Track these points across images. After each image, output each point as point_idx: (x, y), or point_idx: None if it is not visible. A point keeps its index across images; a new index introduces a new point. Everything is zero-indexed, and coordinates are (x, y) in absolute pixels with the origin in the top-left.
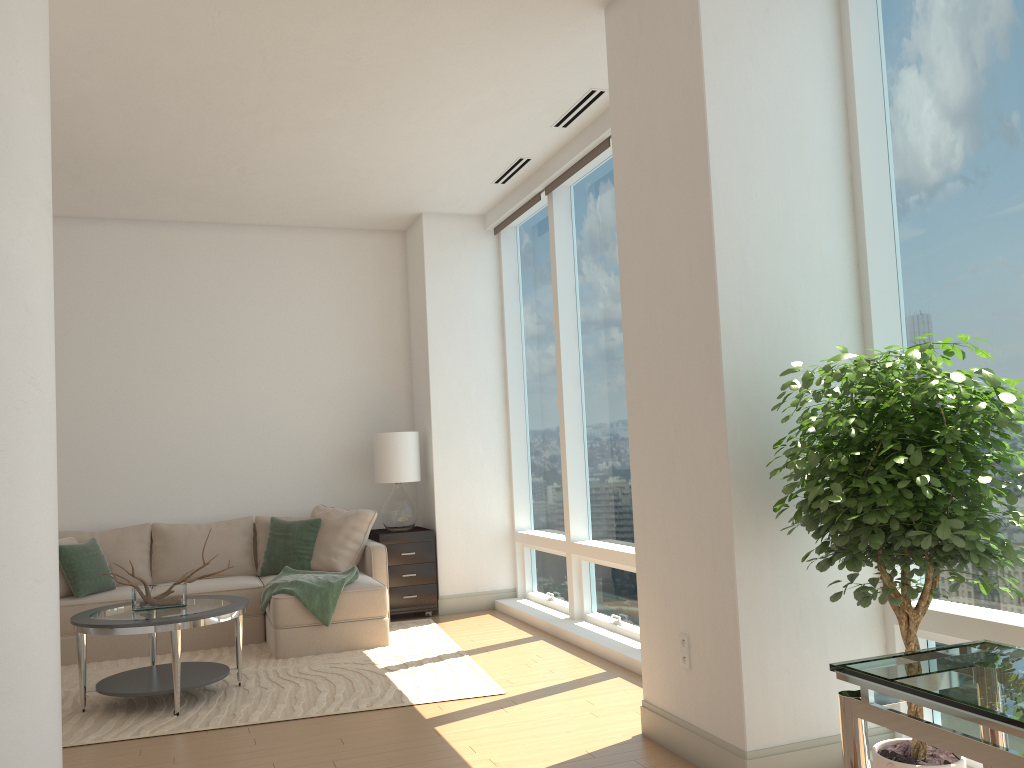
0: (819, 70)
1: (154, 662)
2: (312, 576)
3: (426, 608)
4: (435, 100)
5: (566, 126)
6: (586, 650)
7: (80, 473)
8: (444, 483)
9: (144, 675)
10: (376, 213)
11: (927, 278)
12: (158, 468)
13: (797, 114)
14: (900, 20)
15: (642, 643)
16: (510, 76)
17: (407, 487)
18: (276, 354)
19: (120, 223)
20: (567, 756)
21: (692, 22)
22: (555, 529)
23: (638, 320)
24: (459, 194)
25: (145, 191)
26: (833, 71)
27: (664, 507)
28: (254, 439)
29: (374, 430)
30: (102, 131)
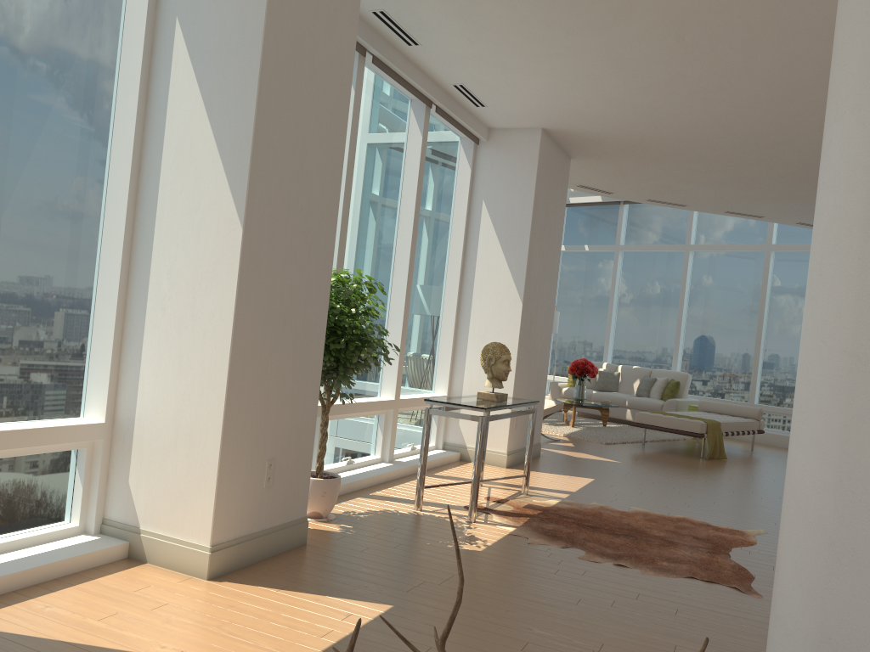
0: None
1: None
2: None
3: None
4: None
5: None
6: None
7: None
8: None
9: None
10: None
11: None
12: None
13: None
14: None
15: (220, 491)
16: None
17: None
18: None
19: None
20: (297, 594)
21: (354, 13)
22: None
23: (270, 187)
24: None
25: None
26: None
27: (269, 359)
28: None
29: None
30: None
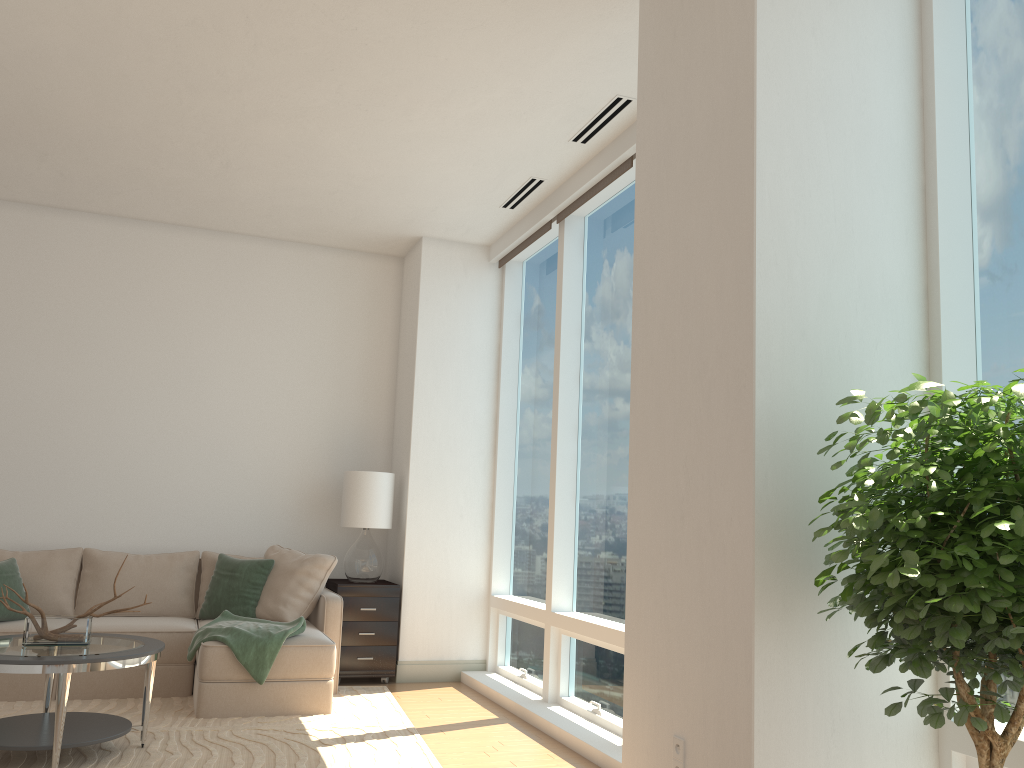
0: (893, 59)
1: (47, 709)
2: (252, 624)
3: (382, 673)
4: (441, 93)
5: (585, 142)
6: (557, 741)
7: (12, 484)
8: (417, 533)
9: (28, 724)
10: (372, 232)
11: (1015, 313)
12: (101, 487)
13: (864, 106)
14: (995, 7)
15: (625, 743)
16: (526, 69)
17: (377, 535)
18: (248, 375)
19: (94, 217)
20: None
21: None
22: (535, 596)
23: (651, 343)
24: (463, 217)
25: (120, 180)
26: (909, 62)
27: (666, 573)
28: (212, 465)
29: (347, 468)
30: (67, 97)
